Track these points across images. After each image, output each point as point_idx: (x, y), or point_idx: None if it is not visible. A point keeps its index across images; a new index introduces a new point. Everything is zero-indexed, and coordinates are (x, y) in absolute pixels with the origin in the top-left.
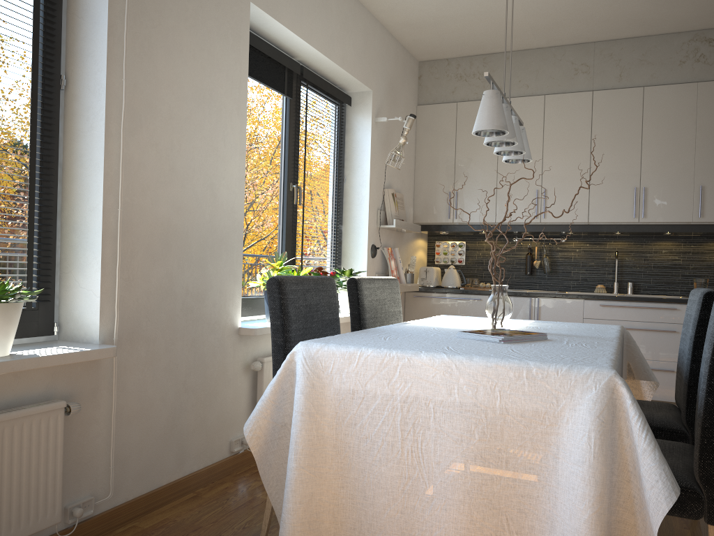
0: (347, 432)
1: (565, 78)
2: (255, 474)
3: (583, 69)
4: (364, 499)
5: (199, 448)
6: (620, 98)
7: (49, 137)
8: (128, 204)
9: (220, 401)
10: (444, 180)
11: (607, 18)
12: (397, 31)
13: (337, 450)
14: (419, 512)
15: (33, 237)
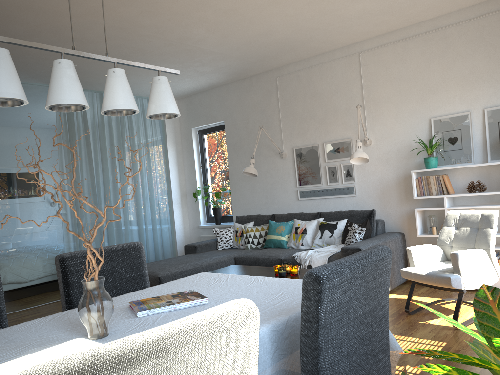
0: None
1: None
2: None
3: None
4: None
5: None
6: None
7: None
8: None
9: None
10: None
11: None
12: None
13: None
14: None
15: None
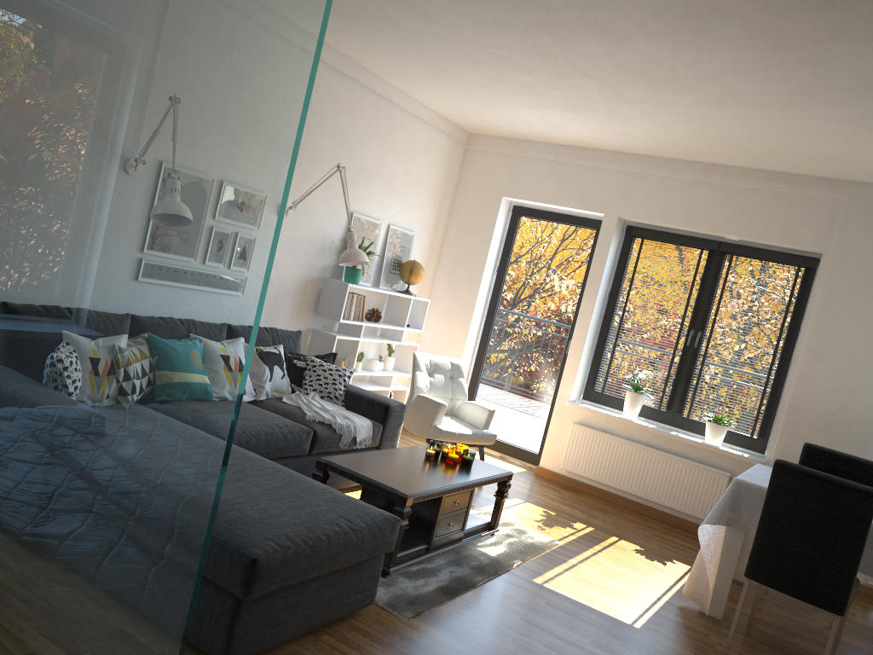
0: None
1: None
2: (868, 602)
3: None
4: None
5: None
6: None
7: (783, 362)
8: (801, 398)
9: None
10: None
11: None
12: None
13: None
14: None
15: (761, 406)
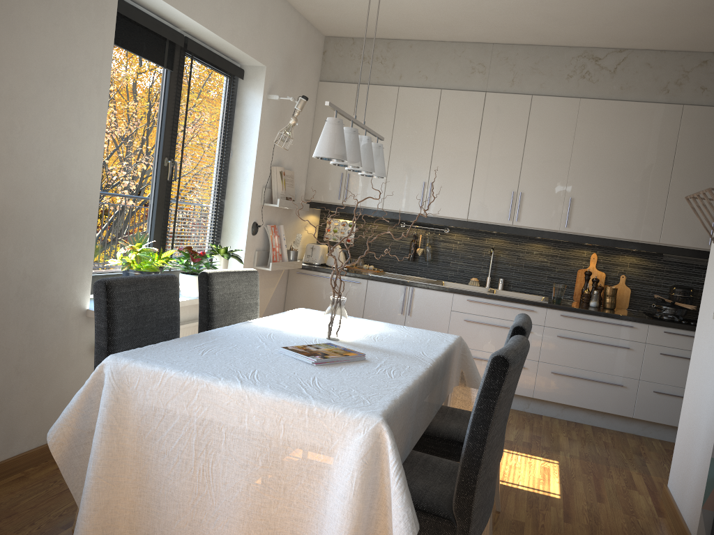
0: (147, 445)
1: (462, 75)
2: None
3: (480, 69)
4: (158, 508)
5: (32, 429)
6: (510, 102)
7: None
8: None
9: (60, 382)
10: None
11: (503, 25)
12: (299, 6)
13: (137, 461)
14: (205, 526)
15: None
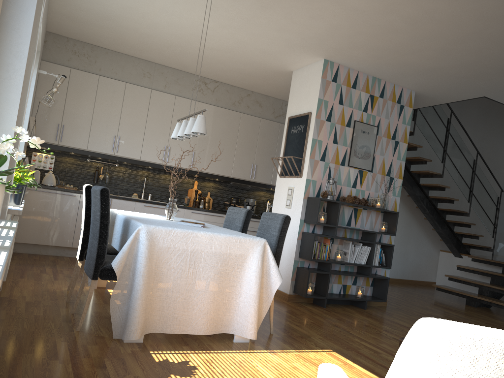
0: (162, 266)
1: (138, 77)
2: (10, 304)
3: (148, 75)
4: (166, 296)
5: None
6: (164, 97)
7: None
8: None
9: None
10: (55, 115)
11: (171, 57)
12: (53, 14)
13: (157, 275)
14: (192, 297)
15: None
